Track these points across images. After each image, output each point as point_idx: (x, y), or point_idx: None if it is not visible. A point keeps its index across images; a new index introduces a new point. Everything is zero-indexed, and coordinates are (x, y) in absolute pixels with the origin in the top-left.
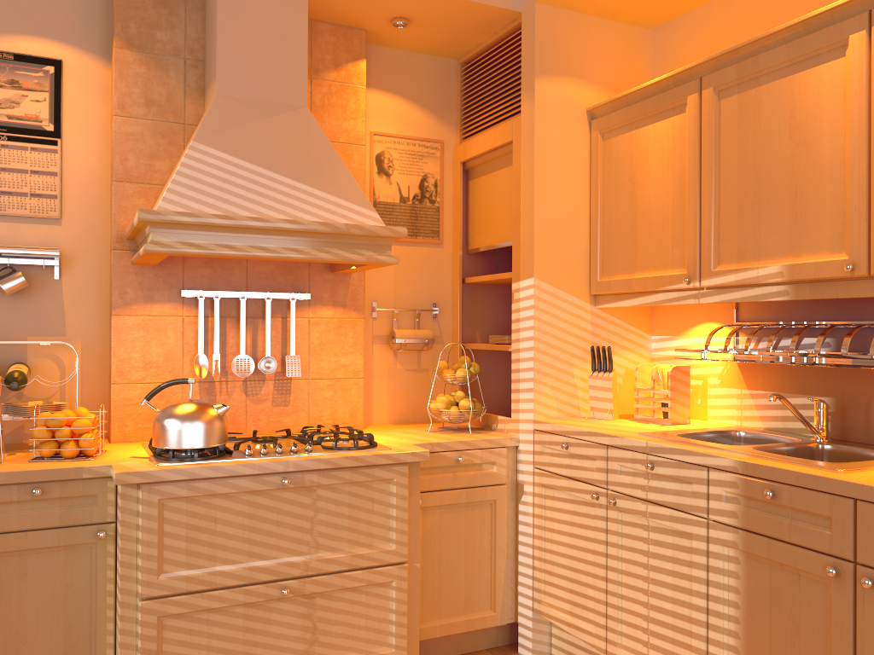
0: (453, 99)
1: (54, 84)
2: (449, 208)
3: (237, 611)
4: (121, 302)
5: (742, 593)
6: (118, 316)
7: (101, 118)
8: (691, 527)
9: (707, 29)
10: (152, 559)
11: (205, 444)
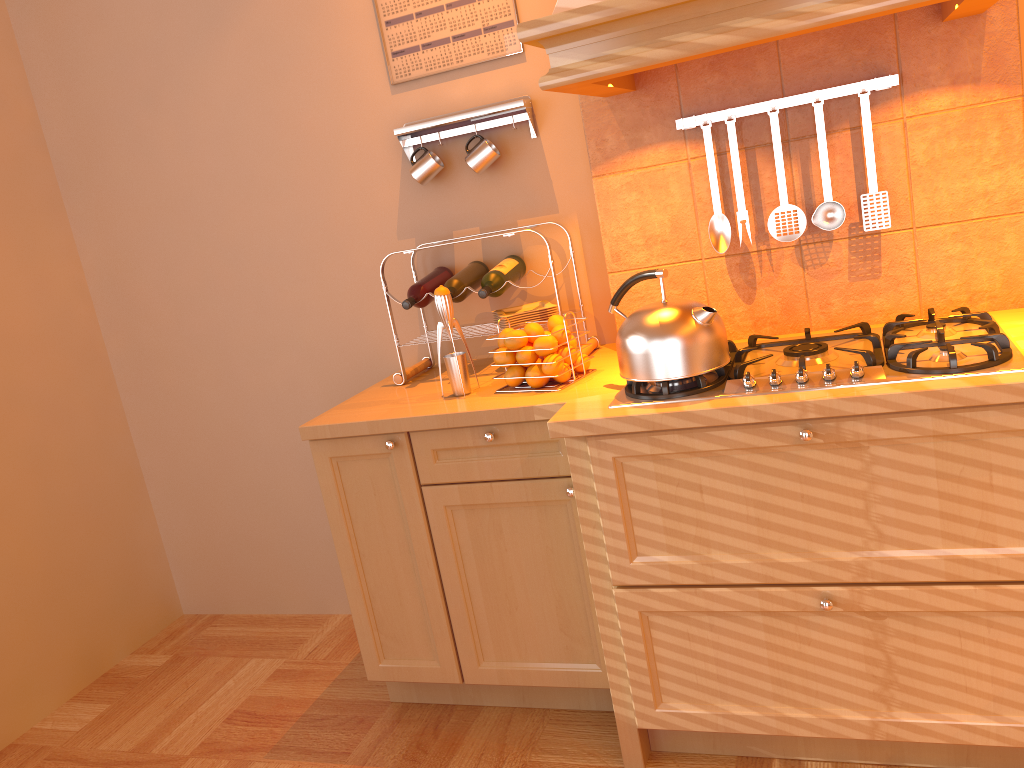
0: None
1: None
2: None
3: (754, 619)
4: (600, 156)
5: None
6: (599, 178)
7: None
8: None
9: None
10: (618, 537)
11: (677, 374)
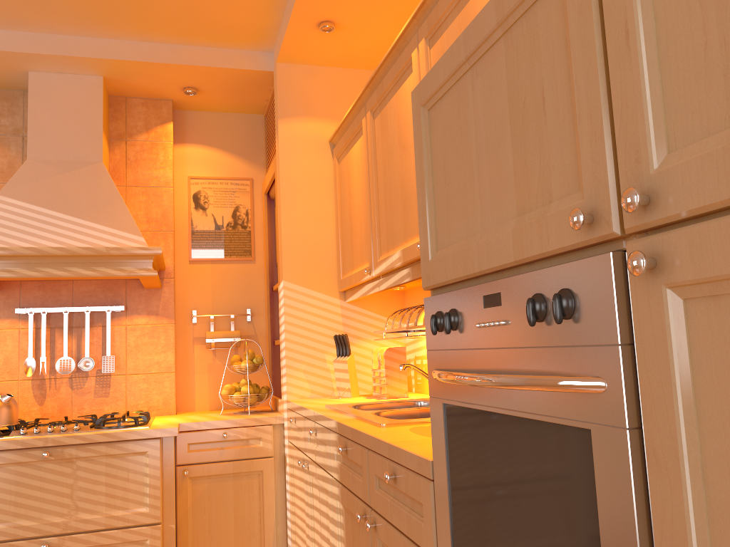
0: (261, 145)
1: None
2: (260, 231)
3: None
4: None
5: (345, 542)
6: None
7: None
8: (327, 484)
9: None
10: None
11: None
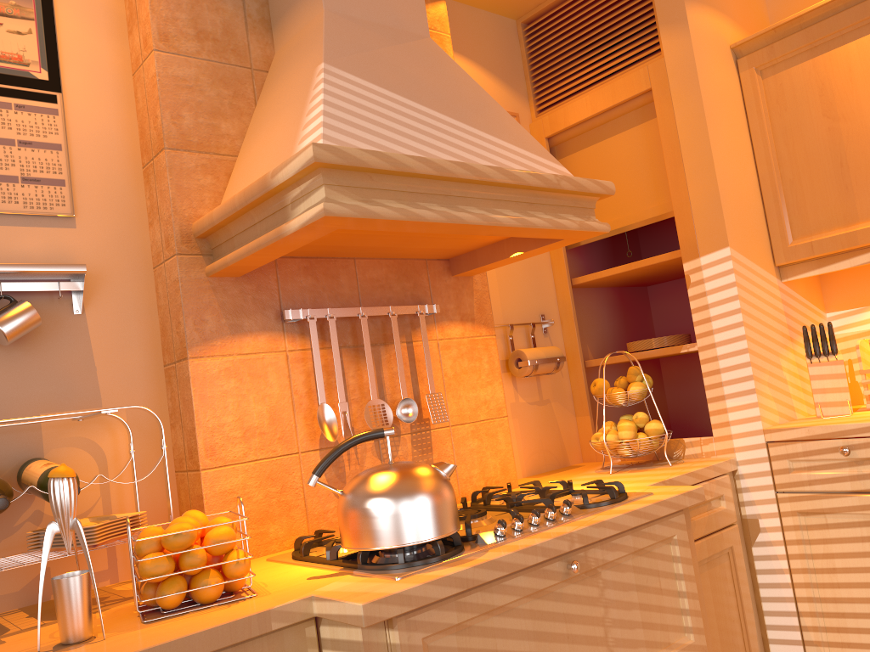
0: (519, 65)
1: (41, 10)
2: None
3: None
4: (199, 336)
5: None
6: (197, 360)
7: (117, 66)
8: None
9: None
10: None
11: (448, 530)
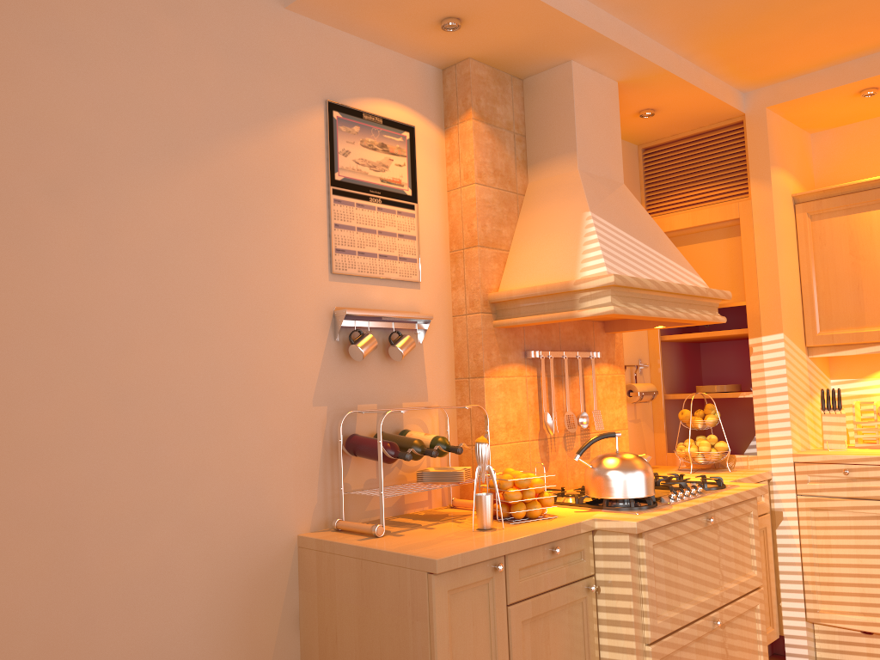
0: (637, 179)
1: (409, 150)
2: None
3: (692, 646)
4: (489, 364)
5: None
6: (487, 378)
7: (440, 185)
8: None
9: (876, 138)
10: (653, 604)
11: (653, 492)
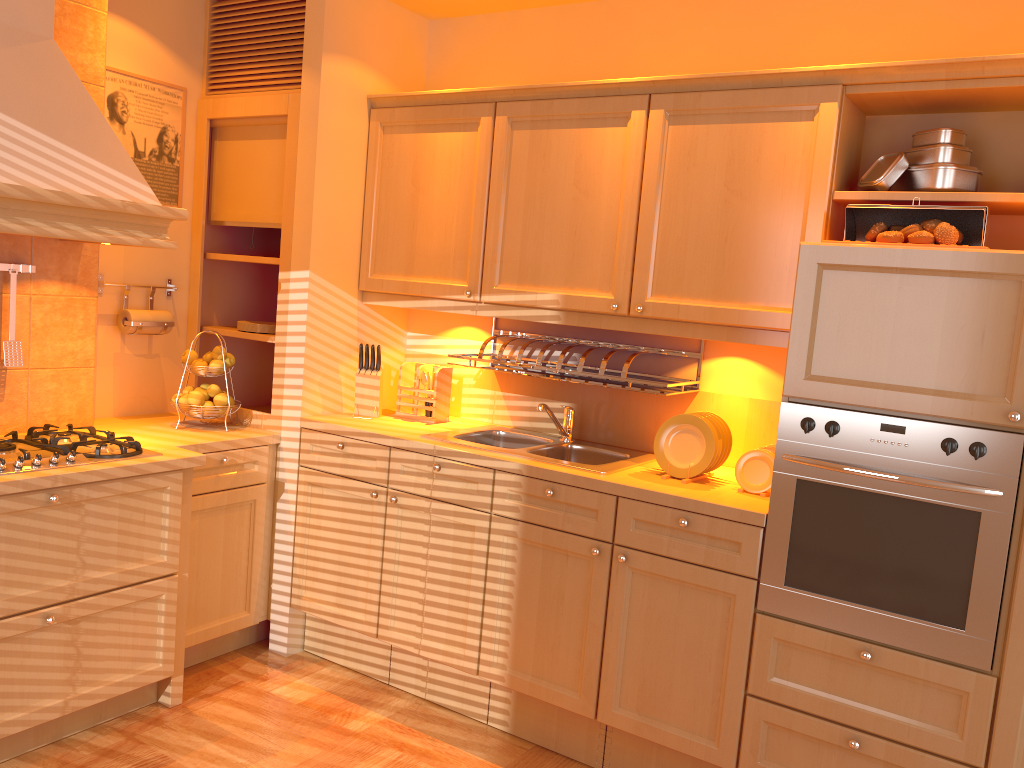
0: (200, 40)
1: None
2: (190, 170)
3: None
4: None
5: (517, 573)
6: None
7: None
8: (475, 520)
9: (488, 41)
10: None
11: None
